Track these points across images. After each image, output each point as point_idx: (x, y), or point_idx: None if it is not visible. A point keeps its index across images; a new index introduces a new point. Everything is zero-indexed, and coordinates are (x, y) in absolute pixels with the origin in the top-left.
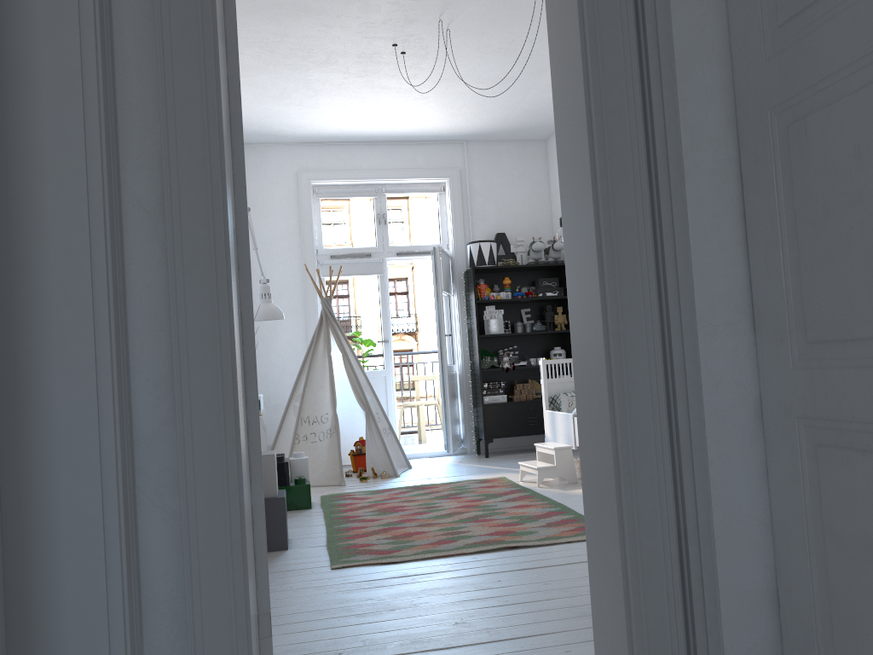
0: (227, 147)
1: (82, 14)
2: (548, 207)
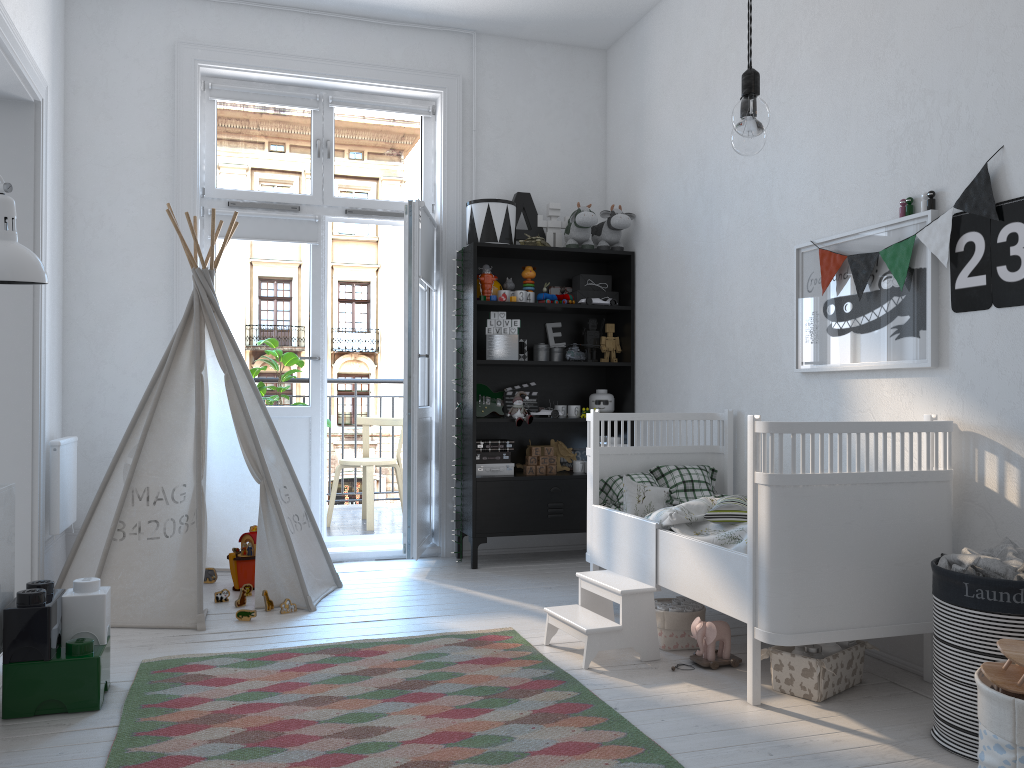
0: None
1: None
2: (602, 161)
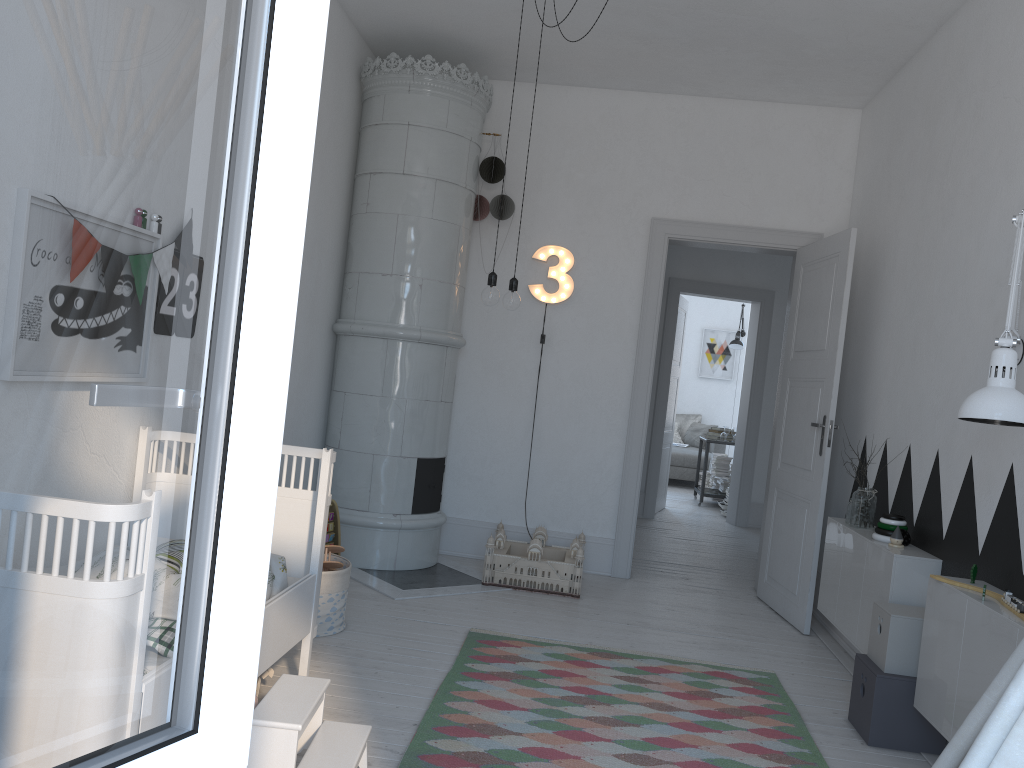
0: (781, 377)
1: None
2: None
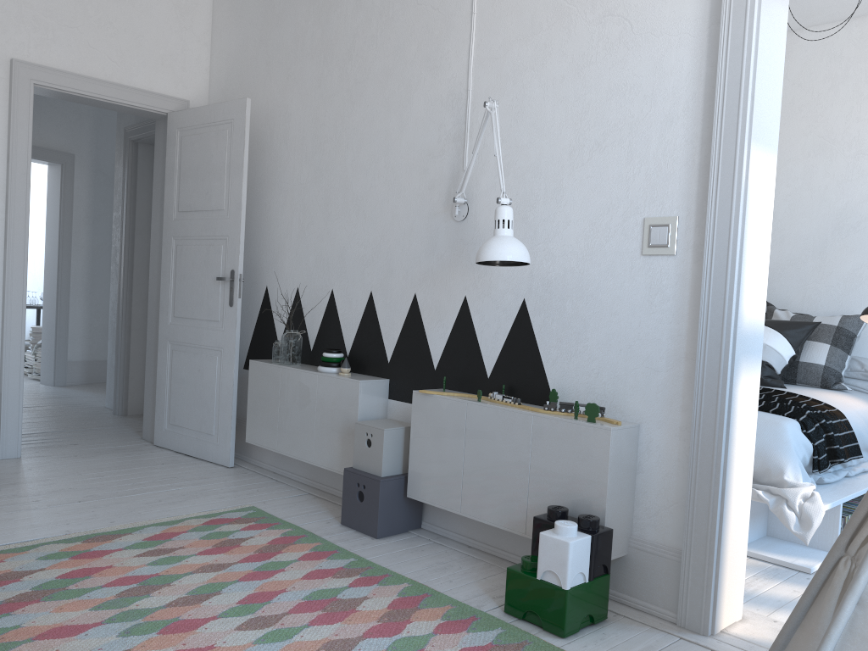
0: (156, 236)
1: None
2: None
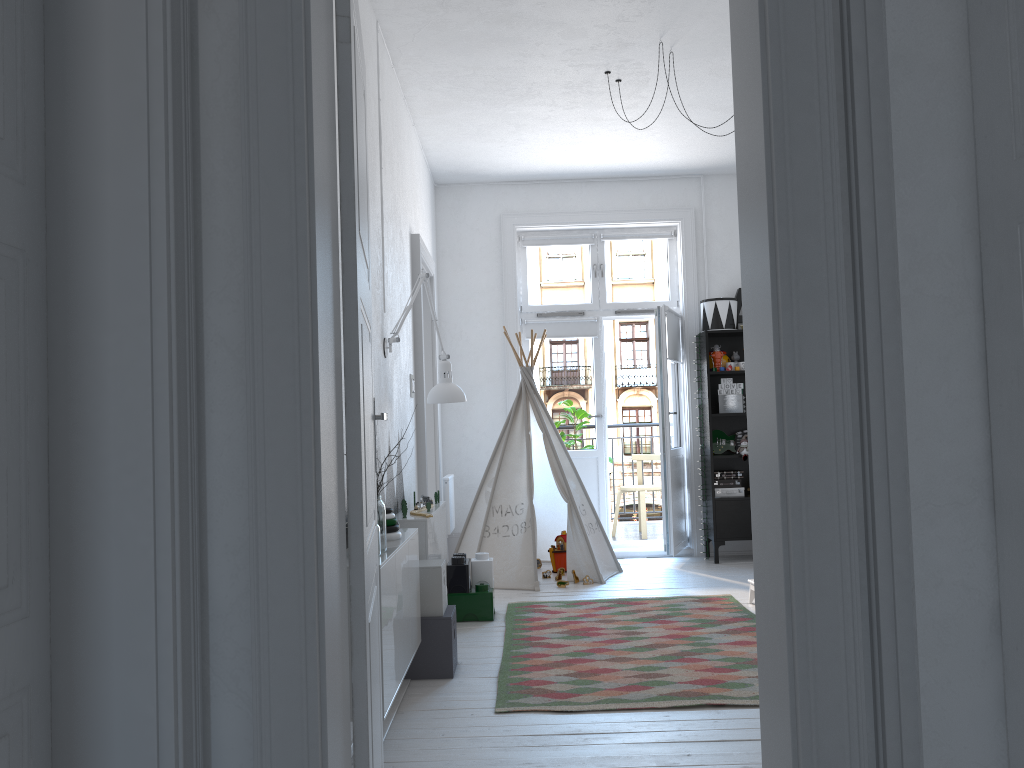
0: (326, 270)
1: (152, 139)
2: None
